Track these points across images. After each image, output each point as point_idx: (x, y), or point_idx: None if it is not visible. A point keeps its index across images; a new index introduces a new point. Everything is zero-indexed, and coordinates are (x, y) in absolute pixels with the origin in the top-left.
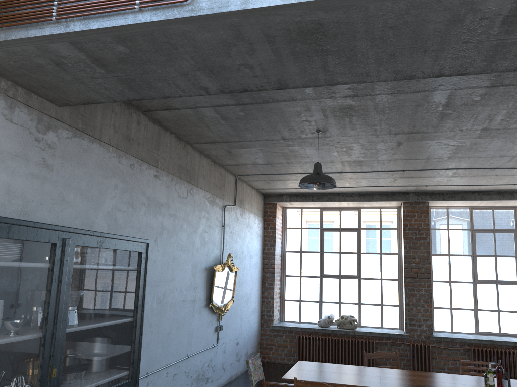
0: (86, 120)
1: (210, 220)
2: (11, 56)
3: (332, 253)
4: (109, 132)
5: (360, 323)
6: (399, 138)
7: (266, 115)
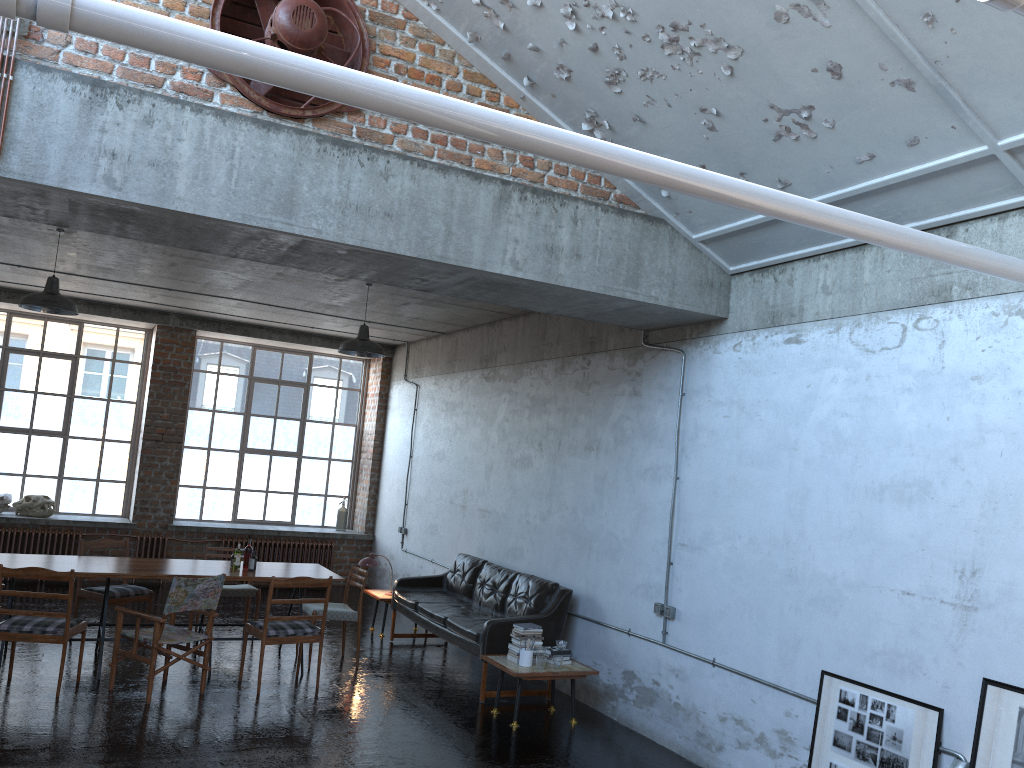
0: None
1: None
2: None
3: (22, 391)
4: None
5: (58, 508)
6: (175, 259)
7: None
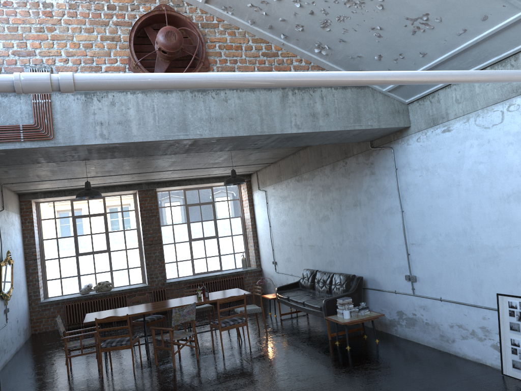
0: None
1: None
2: None
3: (85, 235)
4: None
5: (113, 285)
6: (139, 159)
7: None
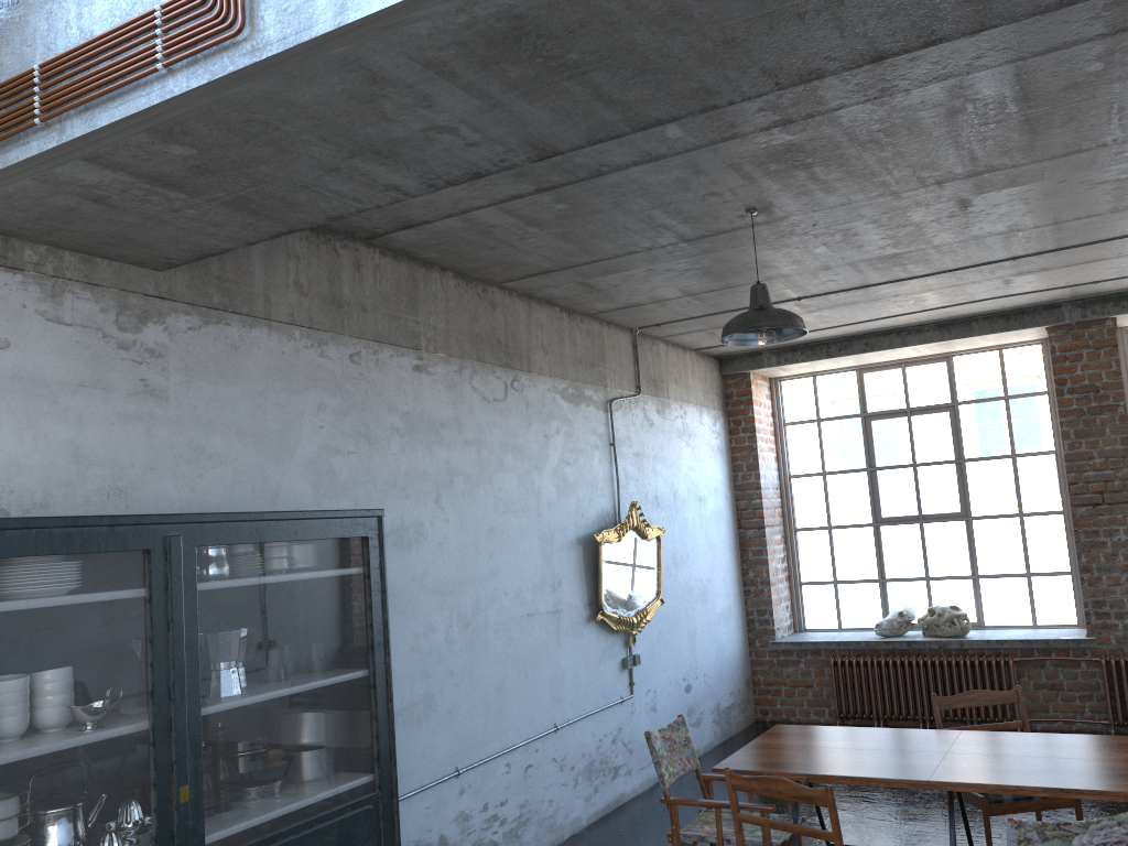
0: (229, 286)
1: (575, 438)
2: (10, 203)
3: (897, 467)
4: (288, 299)
5: (981, 620)
6: (954, 190)
7: (615, 199)
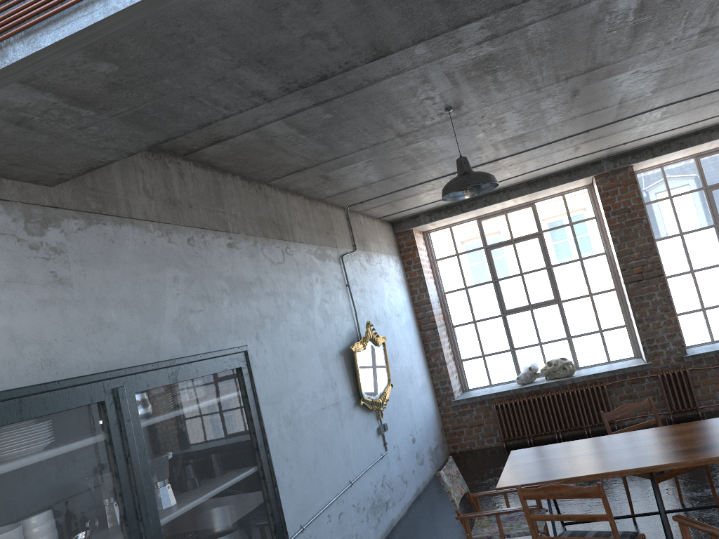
0: (100, 195)
1: (327, 284)
2: None
3: (511, 277)
4: (141, 202)
5: (577, 364)
6: (573, 83)
7: (364, 107)
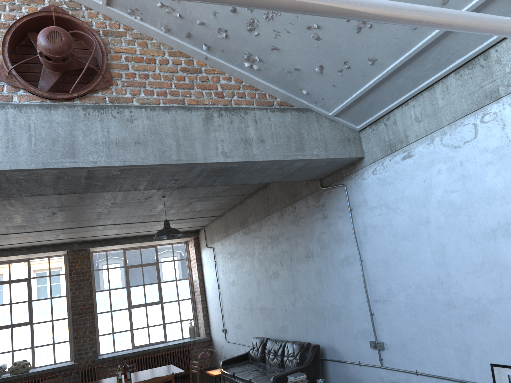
0: None
1: None
2: None
3: (3, 305)
4: None
5: (34, 364)
6: (53, 210)
7: None
